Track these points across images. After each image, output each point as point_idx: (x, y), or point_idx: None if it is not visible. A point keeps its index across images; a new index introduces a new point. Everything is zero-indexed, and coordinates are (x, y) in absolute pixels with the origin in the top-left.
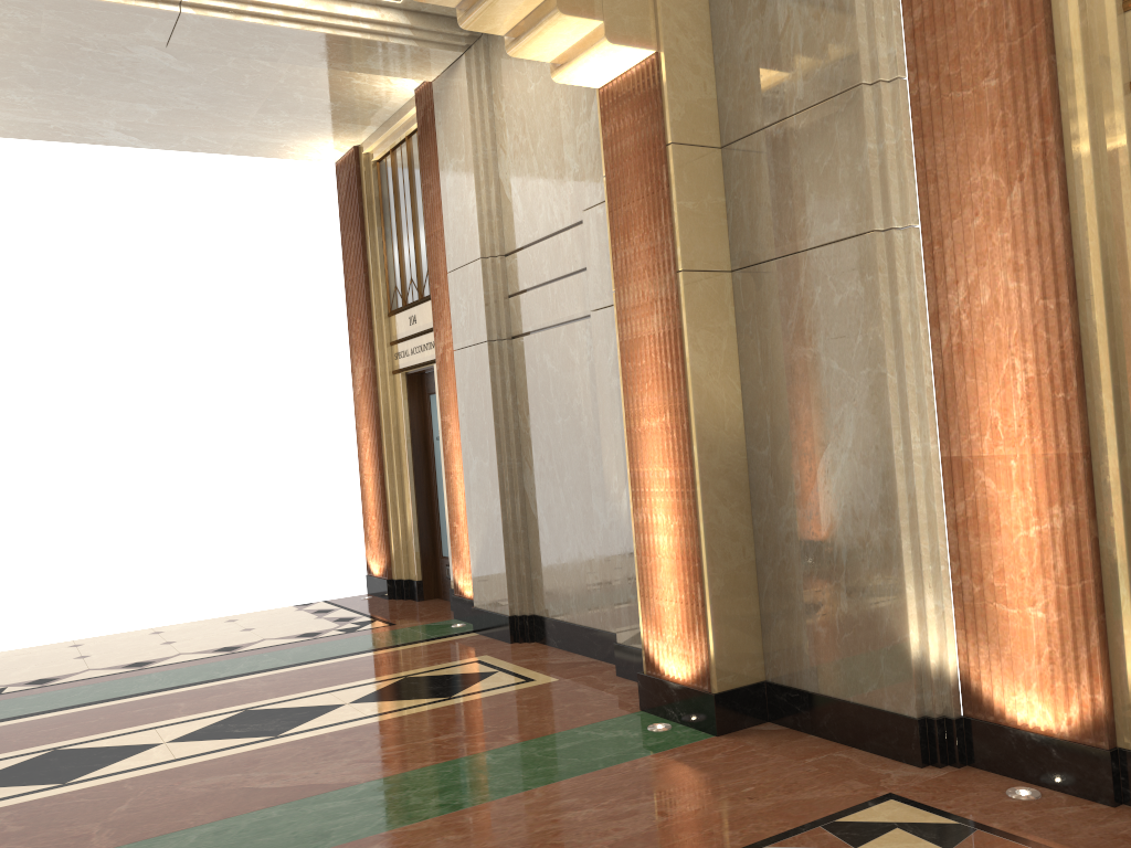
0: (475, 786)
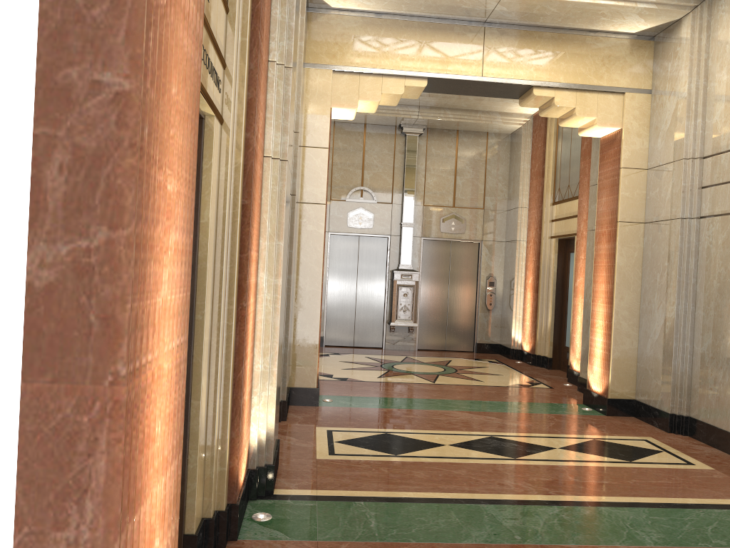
0: (416, 401)
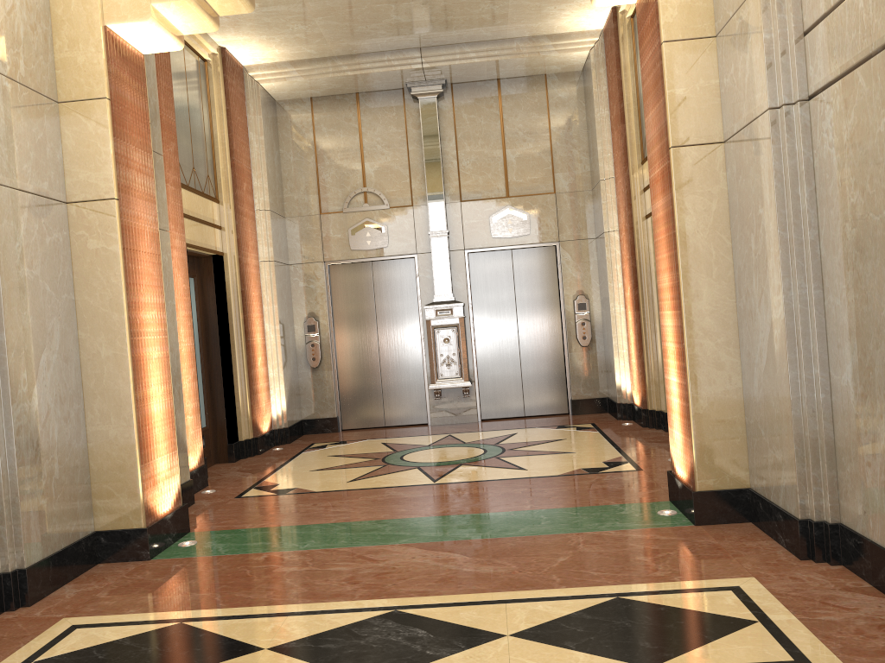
0: (350, 529)
